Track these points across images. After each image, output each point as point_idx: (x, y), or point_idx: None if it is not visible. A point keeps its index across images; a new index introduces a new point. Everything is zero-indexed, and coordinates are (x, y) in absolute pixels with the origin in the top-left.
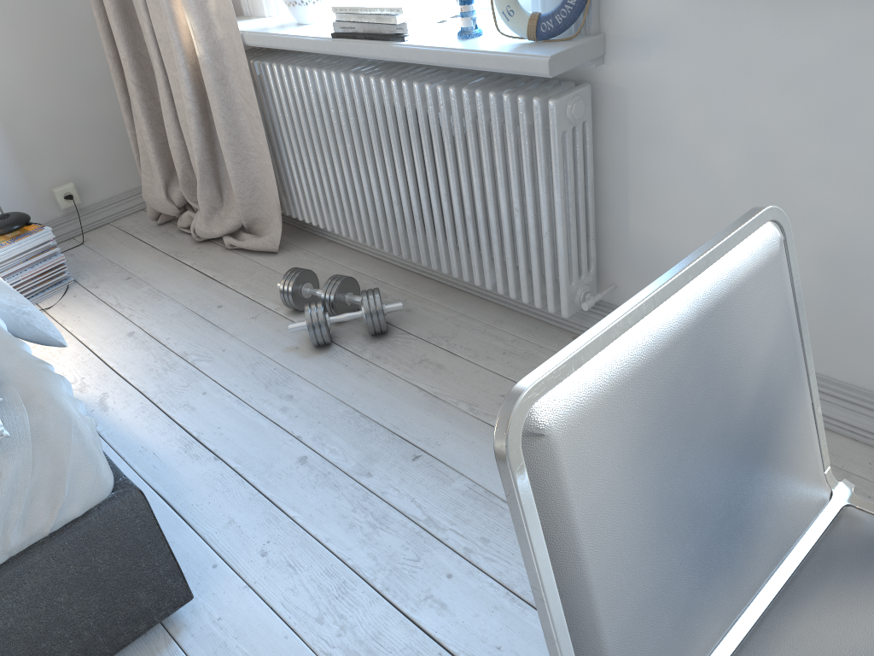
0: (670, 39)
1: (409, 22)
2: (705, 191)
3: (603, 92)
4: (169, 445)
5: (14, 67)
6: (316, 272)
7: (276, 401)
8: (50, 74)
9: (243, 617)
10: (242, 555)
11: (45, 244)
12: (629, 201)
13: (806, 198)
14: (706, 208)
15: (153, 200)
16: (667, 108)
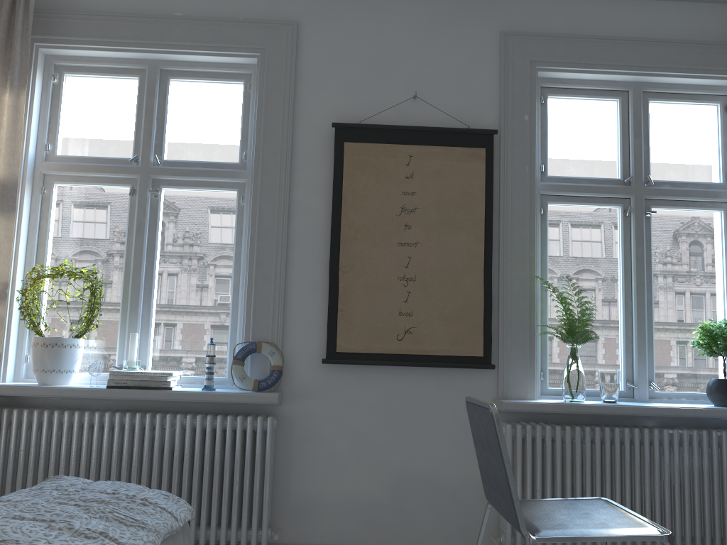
0: (316, 393)
1: (171, 381)
2: (334, 462)
3: (279, 419)
4: None
5: None
6: None
7: None
8: None
9: None
10: None
11: None
12: (291, 474)
13: (380, 457)
14: (334, 470)
15: None
16: (315, 424)
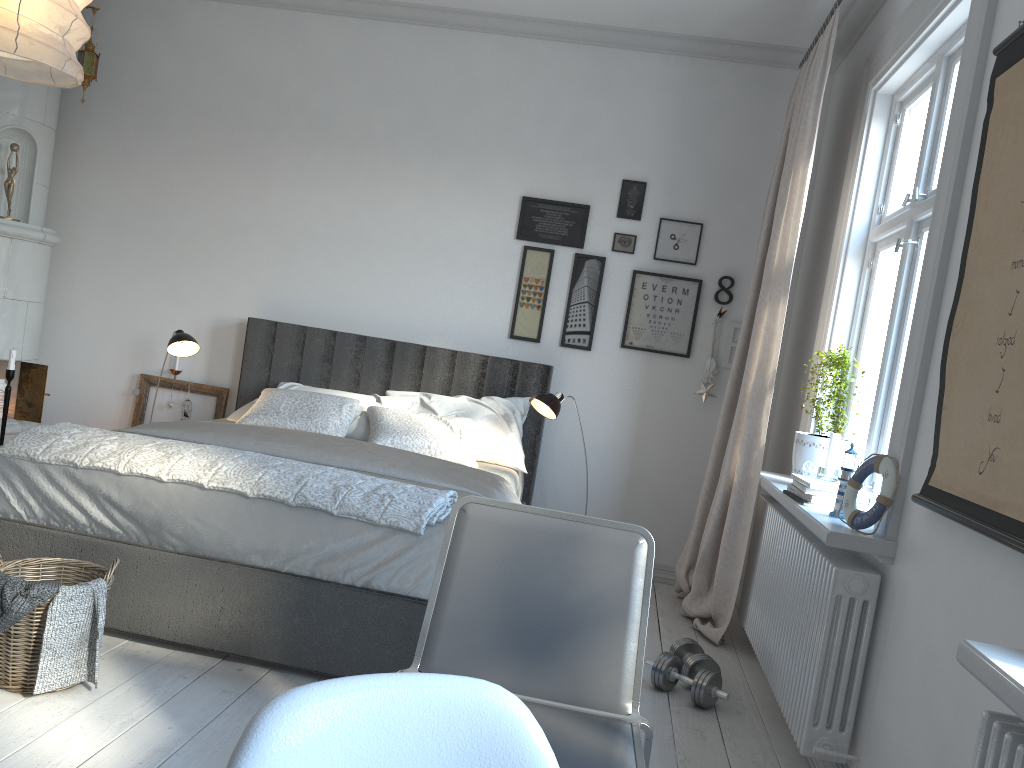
0: (916, 556)
1: (814, 495)
2: (905, 684)
3: (888, 586)
4: None
5: (656, 453)
6: (721, 666)
7: None
8: (676, 468)
9: None
10: None
11: None
12: (879, 680)
13: (937, 706)
14: (903, 699)
15: (678, 573)
16: (906, 608)
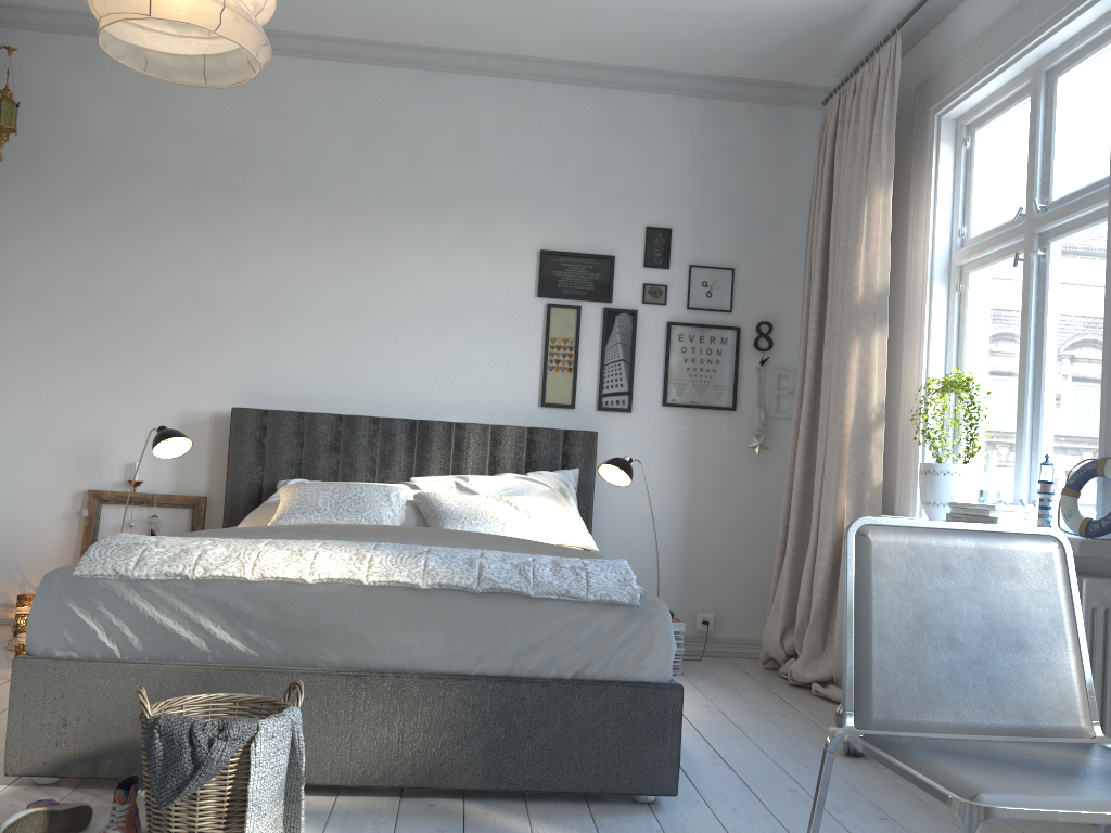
0: None
1: (999, 517)
2: None
3: None
4: (700, 753)
5: (712, 517)
6: None
7: (793, 763)
8: (734, 530)
9: (702, 822)
10: (719, 804)
11: (675, 634)
12: None
13: None
14: None
15: (768, 641)
16: None
